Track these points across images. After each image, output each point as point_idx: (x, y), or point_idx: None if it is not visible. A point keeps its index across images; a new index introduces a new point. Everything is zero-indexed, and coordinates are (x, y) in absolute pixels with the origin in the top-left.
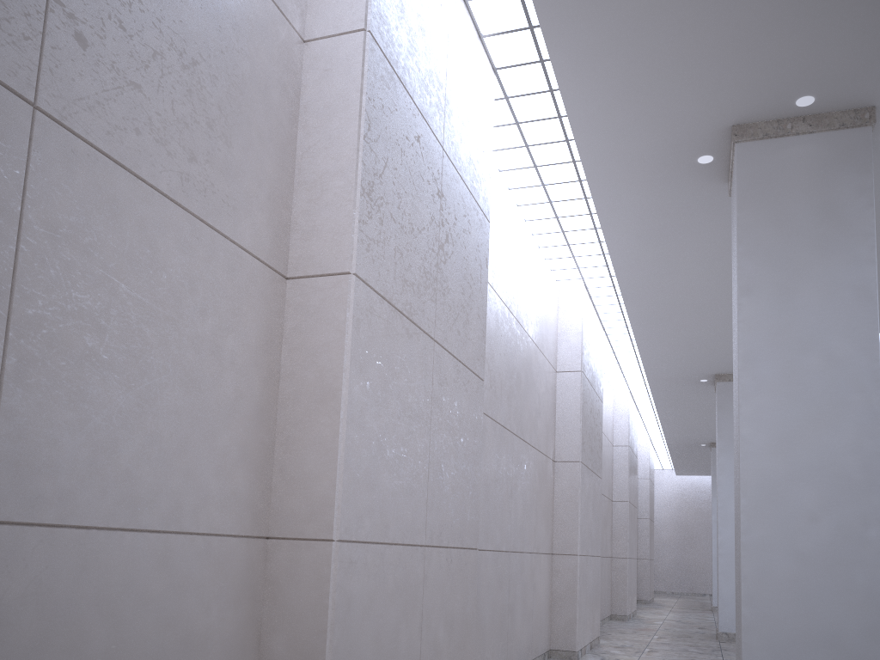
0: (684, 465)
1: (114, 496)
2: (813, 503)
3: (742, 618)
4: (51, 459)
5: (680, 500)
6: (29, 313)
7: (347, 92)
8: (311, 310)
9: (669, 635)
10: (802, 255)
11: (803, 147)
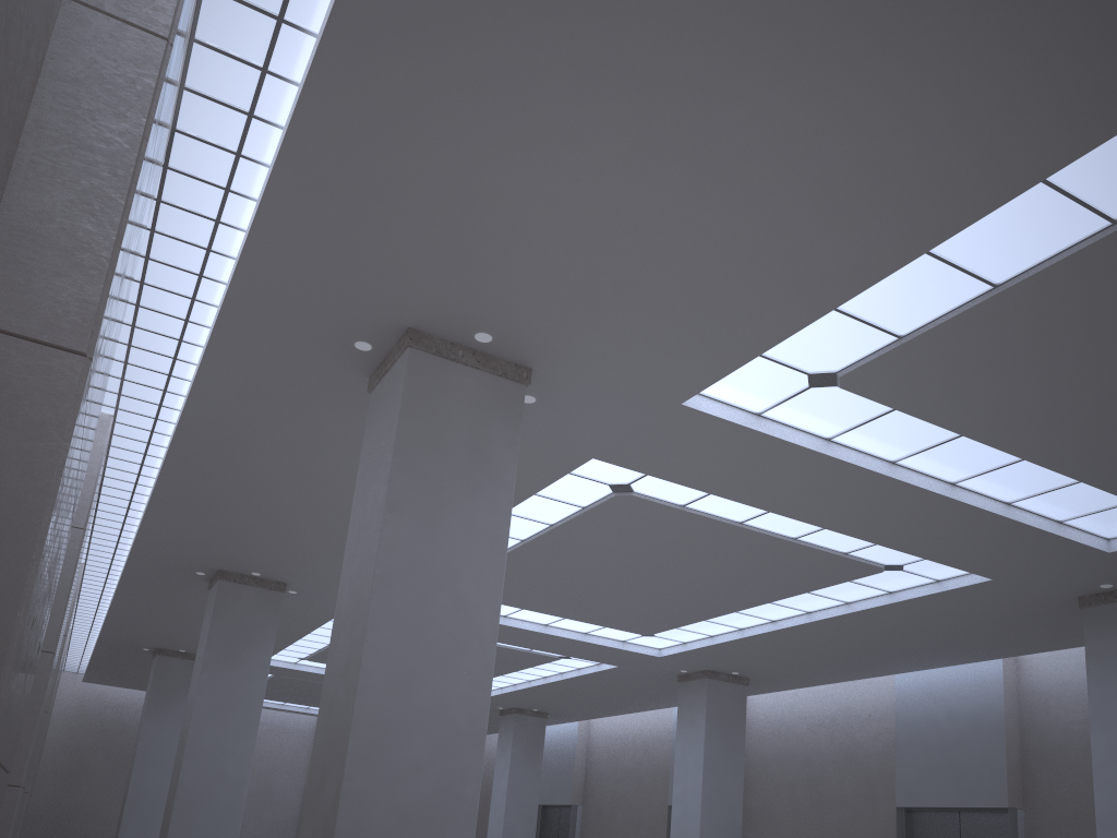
0: (103, 670)
1: None
2: (421, 752)
3: None
4: None
5: (78, 716)
6: None
7: (127, 106)
8: (5, 386)
9: None
10: (451, 488)
11: (468, 379)
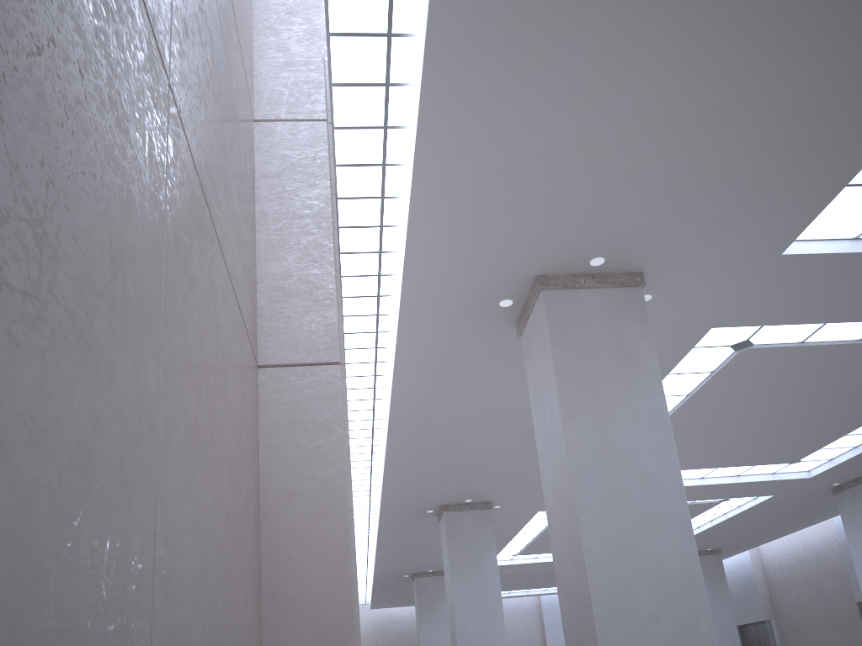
0: (382, 598)
1: (208, 632)
2: (652, 604)
3: None
4: (181, 574)
5: (374, 634)
6: (169, 353)
7: (314, 177)
8: (295, 403)
9: None
10: (608, 386)
11: (595, 298)
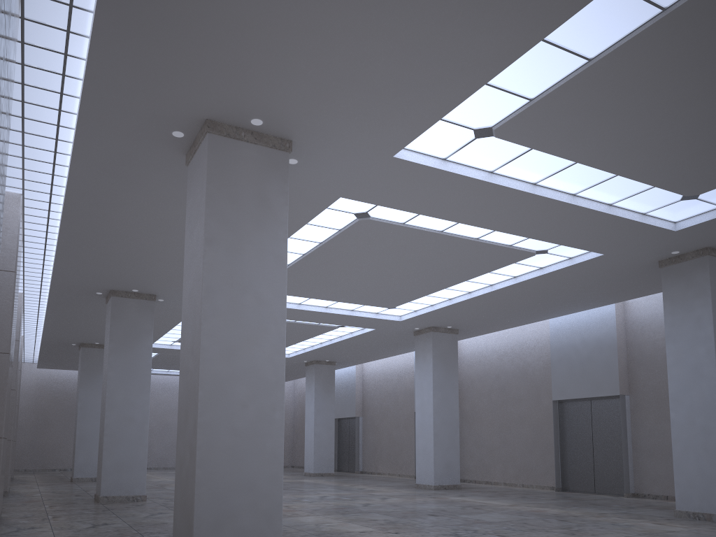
0: (49, 360)
1: None
2: (244, 395)
3: (196, 477)
4: None
5: (38, 390)
6: None
7: None
8: None
9: (57, 503)
10: (246, 226)
11: (250, 152)
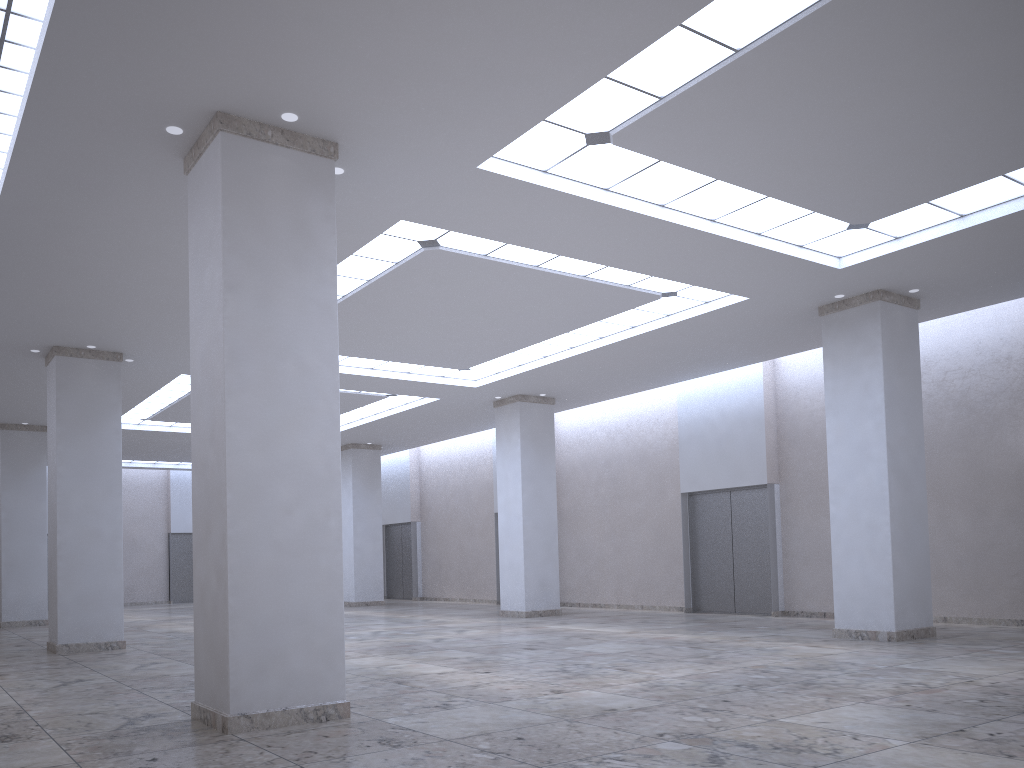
0: None
1: None
2: (288, 497)
3: (230, 607)
4: None
5: None
6: None
7: None
8: None
9: None
10: (280, 265)
11: (281, 159)
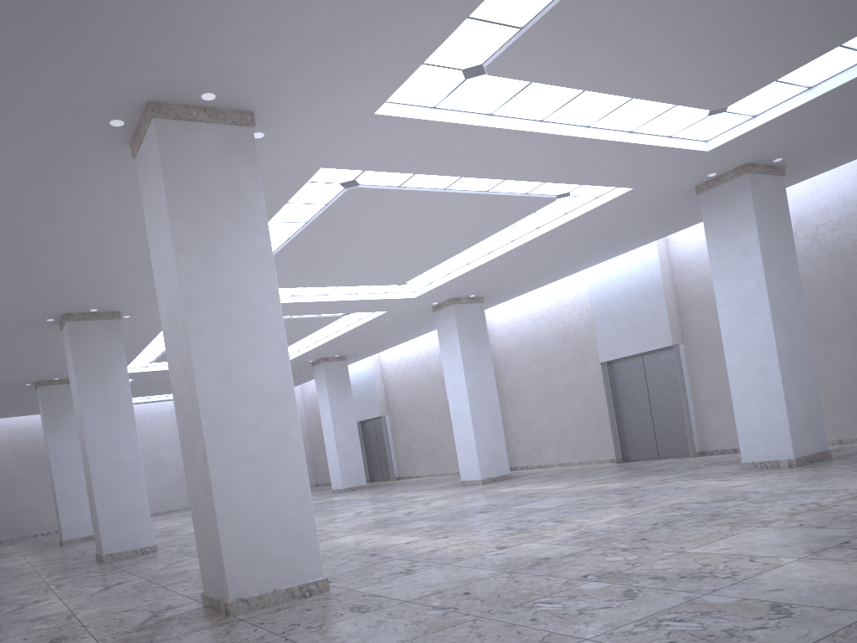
0: (0, 407)
1: None
2: (253, 416)
3: (217, 513)
4: None
5: None
6: None
7: None
8: None
9: (55, 571)
10: (219, 223)
11: (207, 133)
